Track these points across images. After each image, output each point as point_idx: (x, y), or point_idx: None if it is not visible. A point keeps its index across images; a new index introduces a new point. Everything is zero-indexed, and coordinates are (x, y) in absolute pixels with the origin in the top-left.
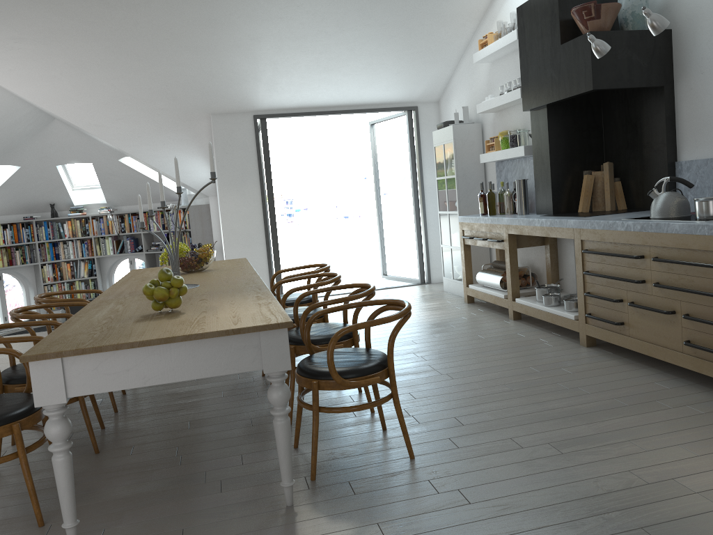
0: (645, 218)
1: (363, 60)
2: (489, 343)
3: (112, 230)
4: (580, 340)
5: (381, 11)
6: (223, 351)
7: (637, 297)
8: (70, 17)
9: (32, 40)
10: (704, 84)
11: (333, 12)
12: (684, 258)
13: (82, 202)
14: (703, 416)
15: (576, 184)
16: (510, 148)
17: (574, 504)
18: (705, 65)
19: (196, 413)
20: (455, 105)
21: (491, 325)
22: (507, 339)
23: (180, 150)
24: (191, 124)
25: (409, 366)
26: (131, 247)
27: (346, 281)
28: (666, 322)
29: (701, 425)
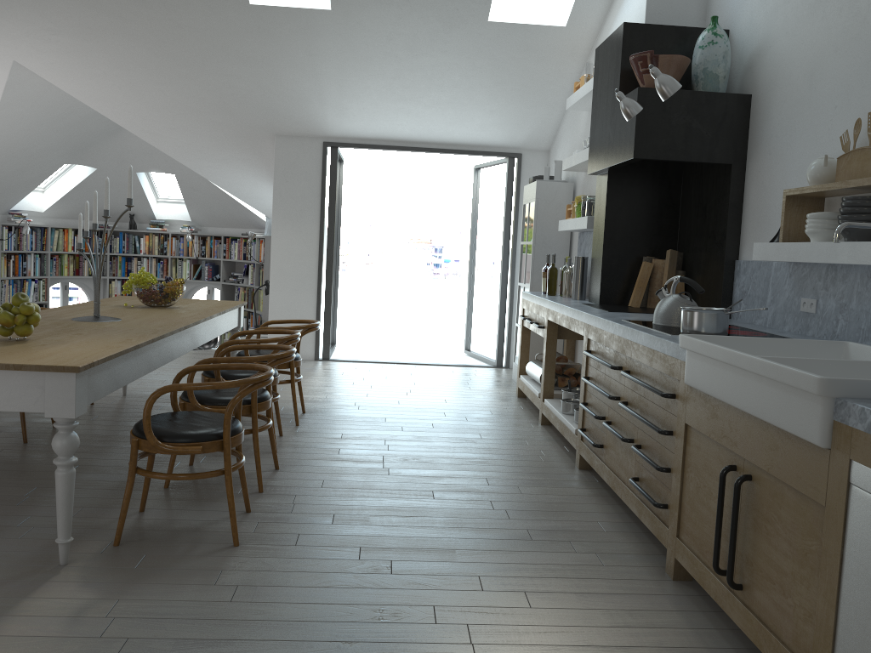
0: (644, 322)
1: (446, 92)
2: (479, 445)
3: (191, 253)
4: (576, 460)
5: (458, 37)
6: (5, 386)
7: (614, 417)
8: (106, 12)
9: (69, 33)
10: (770, 168)
11: (400, 33)
12: (645, 376)
13: (165, 216)
14: (597, 569)
15: (634, 272)
16: (578, 217)
17: (330, 625)
18: (773, 144)
19: (94, 458)
20: (559, 157)
21: (509, 426)
22: (504, 444)
23: (247, 171)
24: (254, 143)
25: (362, 452)
26: (208, 274)
27: (422, 349)
28: (627, 452)
29: (581, 577)
